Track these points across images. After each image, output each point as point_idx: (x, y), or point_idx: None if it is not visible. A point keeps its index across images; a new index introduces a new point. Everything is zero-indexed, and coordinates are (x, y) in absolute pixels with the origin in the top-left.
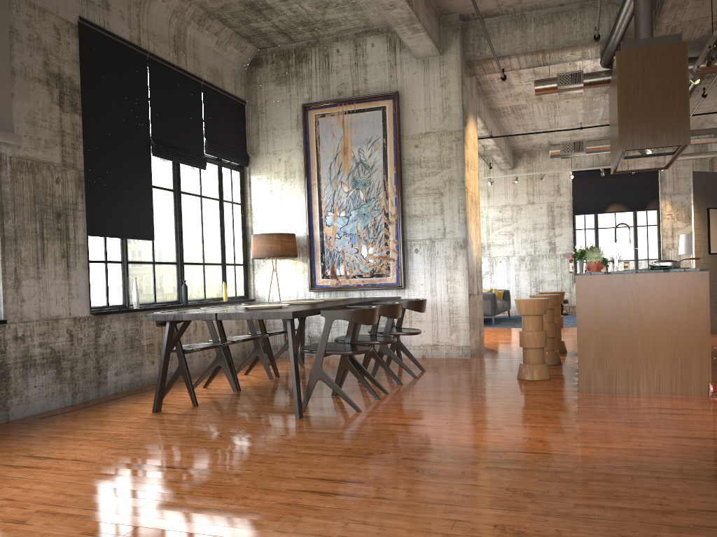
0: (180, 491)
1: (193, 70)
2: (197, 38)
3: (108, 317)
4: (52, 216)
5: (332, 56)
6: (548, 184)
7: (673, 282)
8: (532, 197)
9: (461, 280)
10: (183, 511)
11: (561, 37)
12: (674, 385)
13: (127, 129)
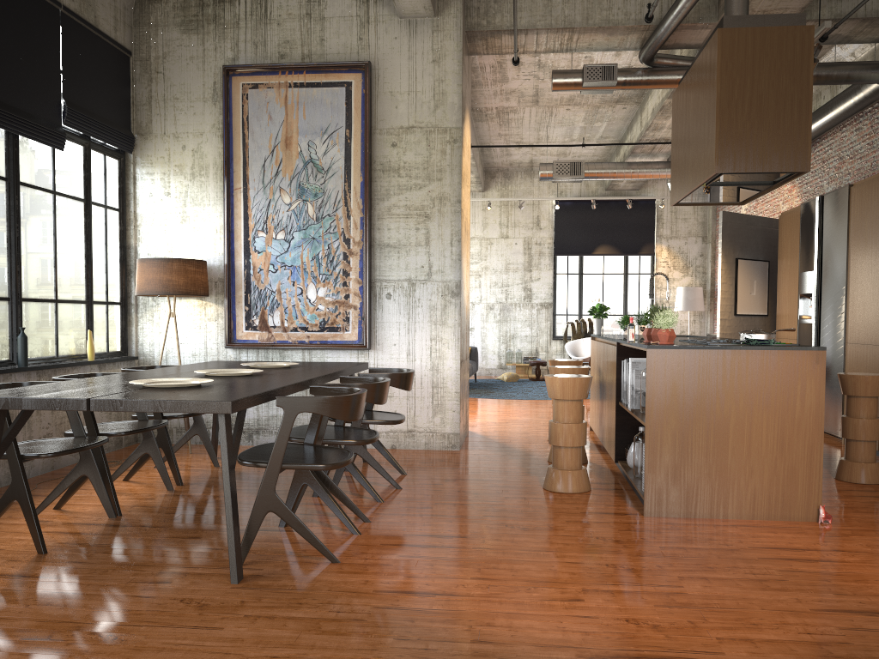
0: None
1: None
2: None
3: None
4: None
5: None
6: (526, 215)
7: (780, 364)
8: (506, 229)
9: (451, 341)
10: None
11: (597, 13)
12: (773, 507)
13: None
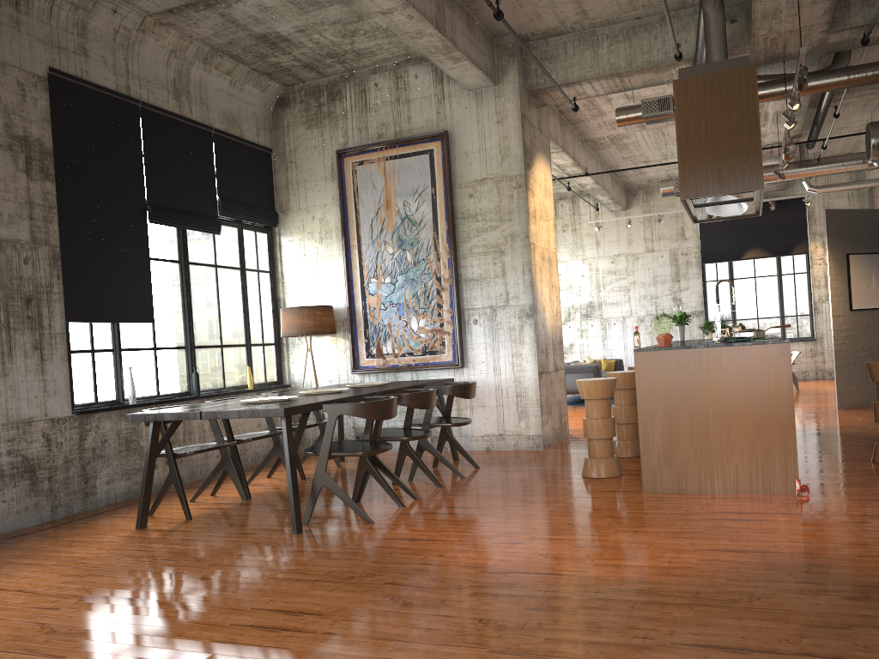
0: (112, 628)
1: (200, 117)
2: (204, 79)
3: (95, 415)
4: (20, 302)
5: (370, 91)
6: (670, 227)
7: (749, 357)
8: (651, 243)
9: (529, 356)
10: (102, 652)
11: (639, 57)
12: (755, 482)
13: (115, 194)
